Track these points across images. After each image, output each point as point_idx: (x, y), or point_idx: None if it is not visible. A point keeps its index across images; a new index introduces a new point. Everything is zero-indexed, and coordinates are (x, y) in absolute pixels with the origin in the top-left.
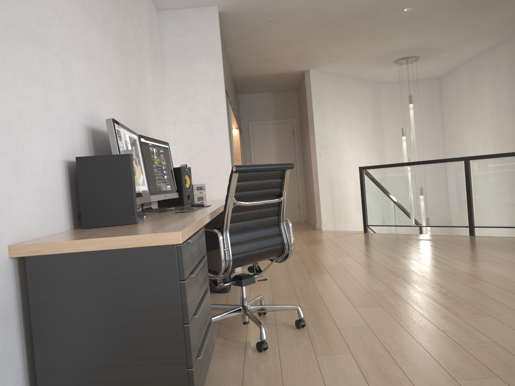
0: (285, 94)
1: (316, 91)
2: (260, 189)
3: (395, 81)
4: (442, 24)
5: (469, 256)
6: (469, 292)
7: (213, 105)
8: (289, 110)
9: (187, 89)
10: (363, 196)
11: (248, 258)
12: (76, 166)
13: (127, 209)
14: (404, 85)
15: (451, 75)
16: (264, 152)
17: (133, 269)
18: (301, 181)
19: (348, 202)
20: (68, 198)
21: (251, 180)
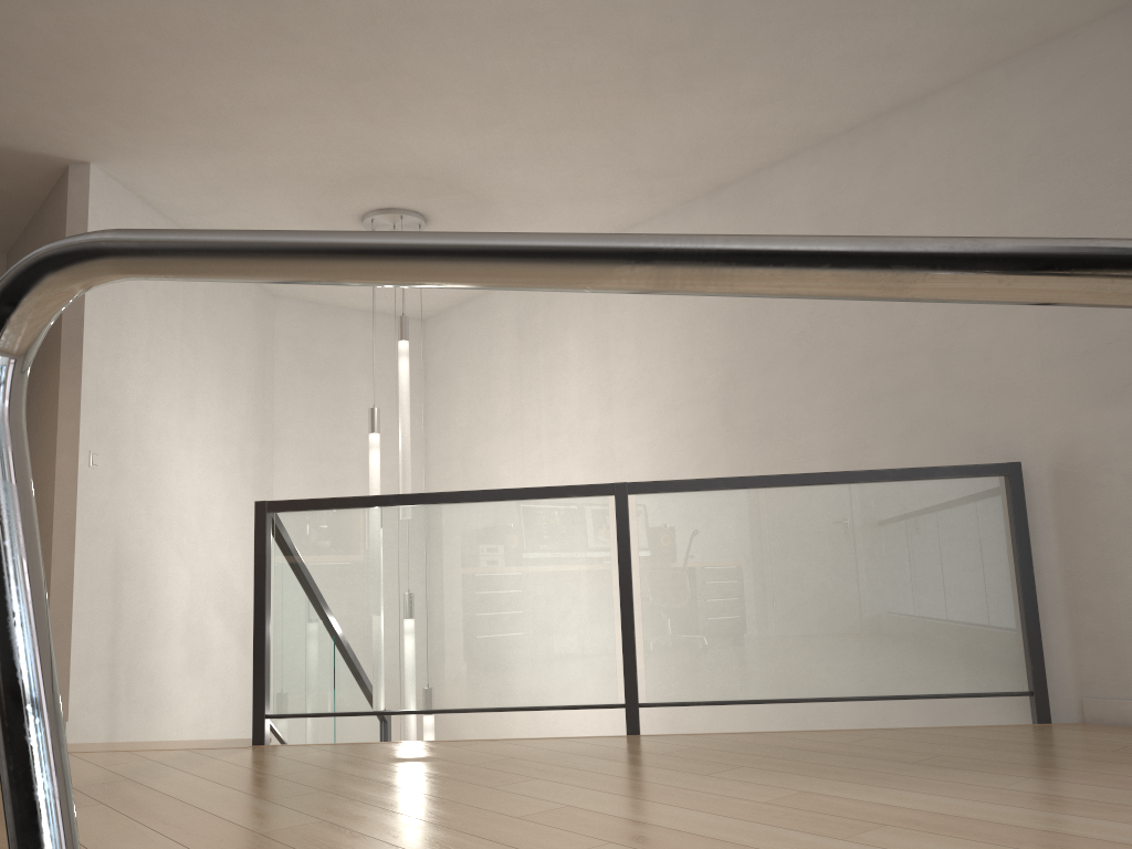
0: None
1: None
2: None
3: (320, 300)
4: (564, 97)
5: (793, 810)
6: None
7: None
8: None
9: None
10: (263, 606)
11: None
12: None
13: None
14: (339, 318)
15: (462, 313)
16: None
17: None
18: None
19: (166, 639)
20: None
21: None
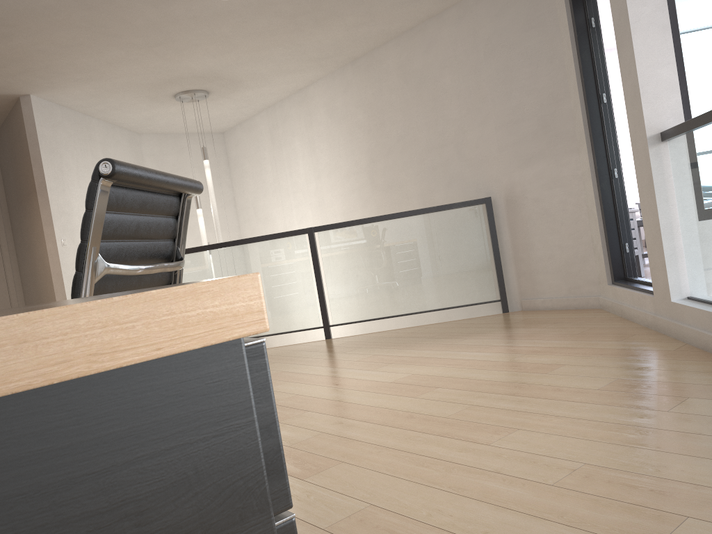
0: None
1: (46, 133)
2: (142, 237)
3: (164, 132)
4: (259, 37)
5: (364, 362)
6: (439, 406)
7: None
8: None
9: None
10: None
11: None
12: None
13: None
14: (176, 140)
15: (242, 128)
16: None
17: None
18: (17, 295)
19: None
20: None
21: (128, 211)
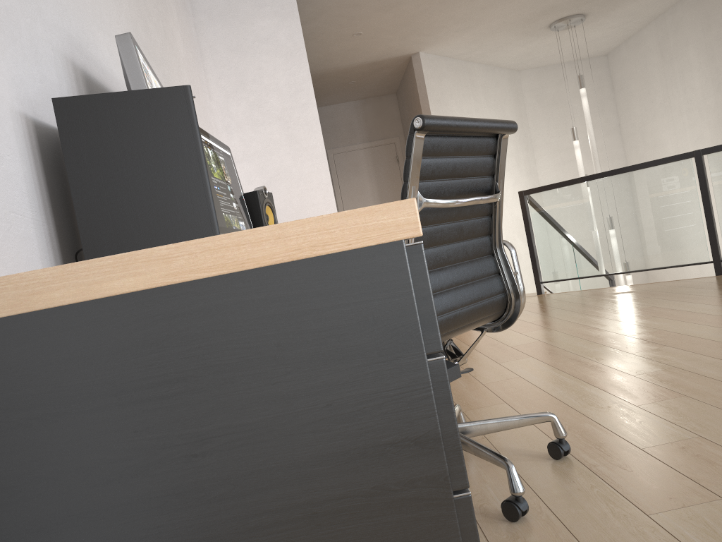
0: (379, 102)
1: (433, 85)
2: (459, 176)
3: (542, 65)
4: None
5: None
6: None
7: (293, 91)
8: (388, 125)
9: (244, 67)
10: (530, 237)
11: (452, 324)
12: (57, 122)
13: (197, 221)
14: (555, 71)
15: (627, 47)
16: (357, 194)
17: (275, 337)
18: None
19: None
20: (44, 209)
21: (444, 155)
